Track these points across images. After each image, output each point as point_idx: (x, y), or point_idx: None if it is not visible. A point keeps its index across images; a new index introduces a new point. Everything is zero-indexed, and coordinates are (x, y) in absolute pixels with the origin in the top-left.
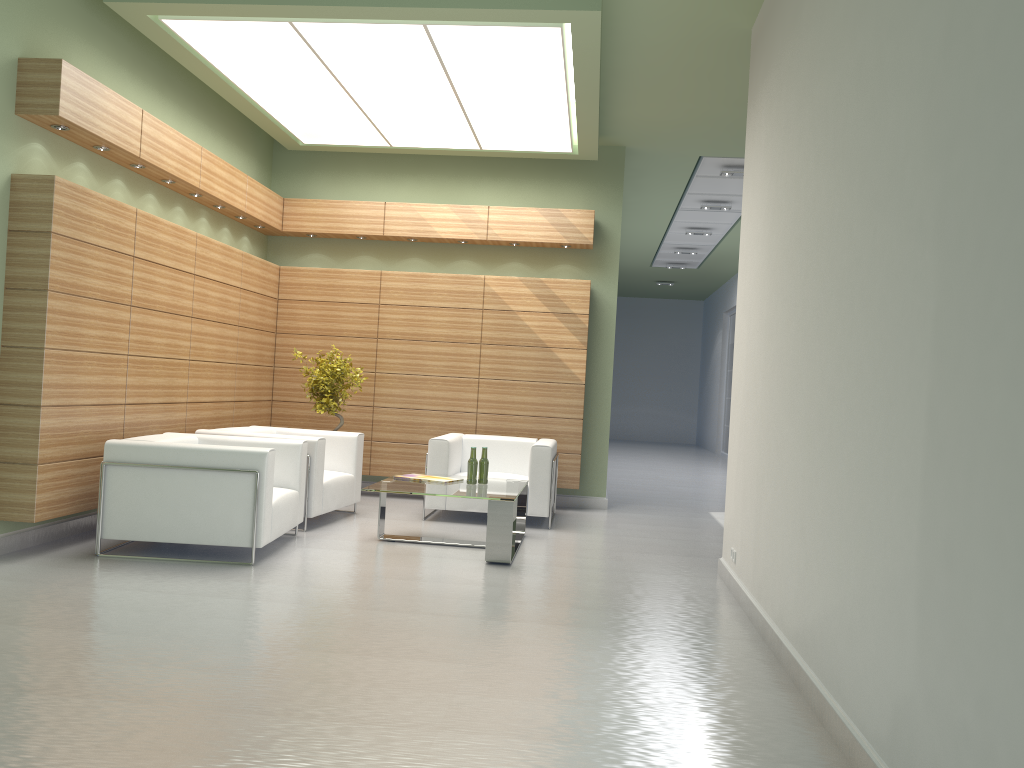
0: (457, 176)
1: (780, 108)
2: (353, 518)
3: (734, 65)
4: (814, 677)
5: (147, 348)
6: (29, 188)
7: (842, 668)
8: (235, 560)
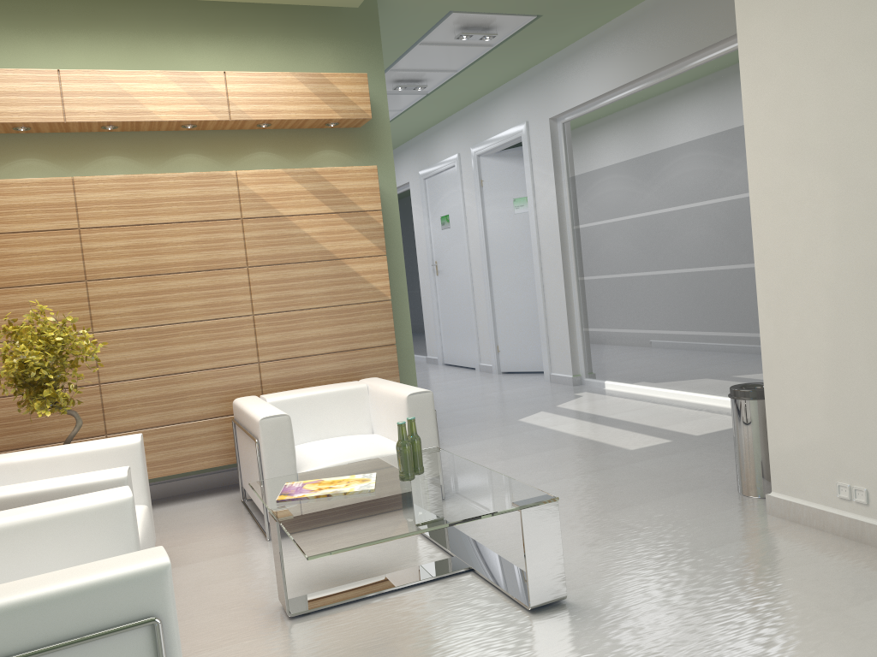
0: (156, 33)
1: None
2: None
3: None
4: None
5: None
6: None
7: None
8: None
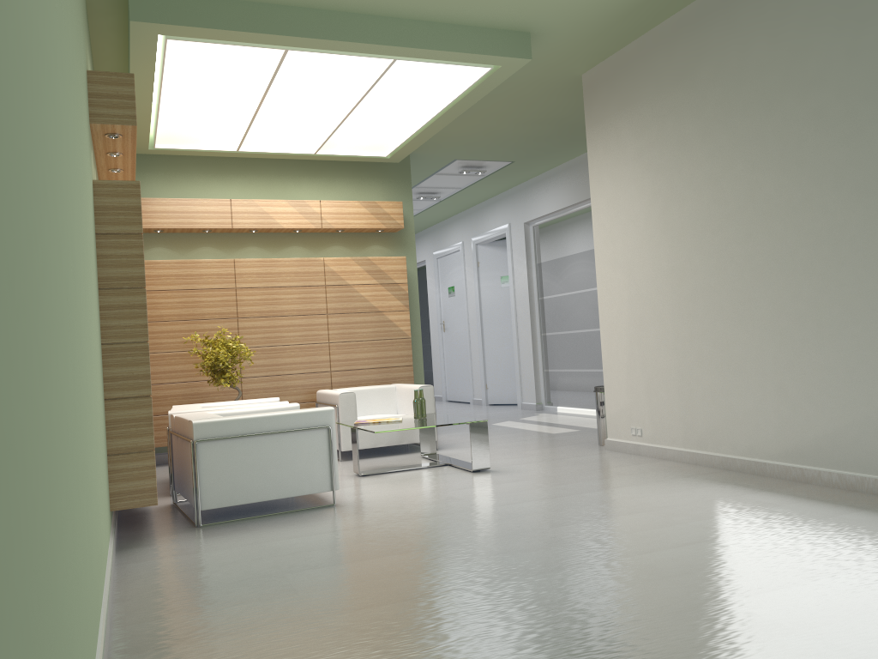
0: (280, 176)
1: (665, 132)
2: None
3: (546, 97)
4: (826, 470)
5: None
6: (114, 193)
7: (872, 453)
8: (311, 506)
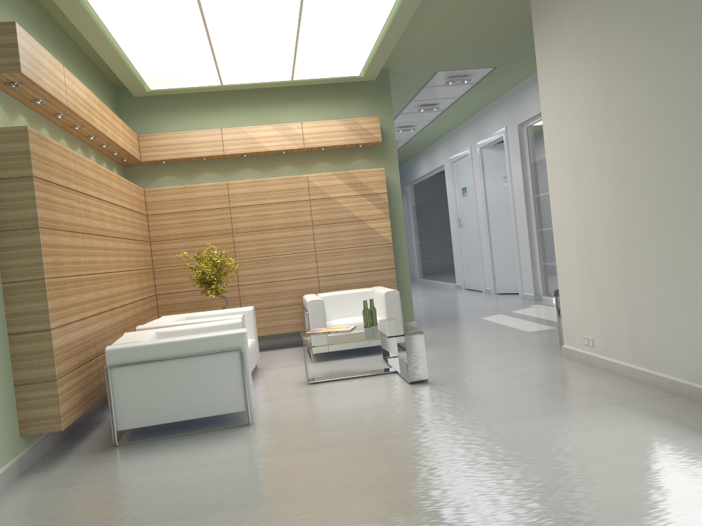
0: (269, 103)
1: (603, 14)
2: (262, 372)
3: None
4: None
5: (95, 267)
6: (4, 140)
7: None
8: (230, 423)
